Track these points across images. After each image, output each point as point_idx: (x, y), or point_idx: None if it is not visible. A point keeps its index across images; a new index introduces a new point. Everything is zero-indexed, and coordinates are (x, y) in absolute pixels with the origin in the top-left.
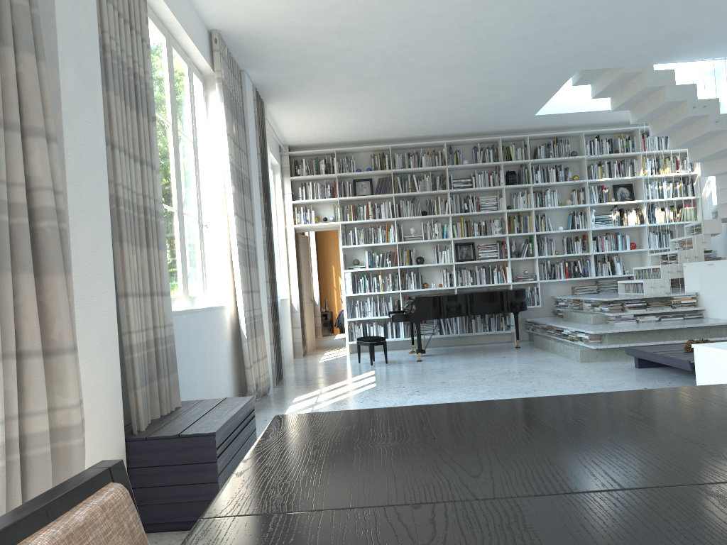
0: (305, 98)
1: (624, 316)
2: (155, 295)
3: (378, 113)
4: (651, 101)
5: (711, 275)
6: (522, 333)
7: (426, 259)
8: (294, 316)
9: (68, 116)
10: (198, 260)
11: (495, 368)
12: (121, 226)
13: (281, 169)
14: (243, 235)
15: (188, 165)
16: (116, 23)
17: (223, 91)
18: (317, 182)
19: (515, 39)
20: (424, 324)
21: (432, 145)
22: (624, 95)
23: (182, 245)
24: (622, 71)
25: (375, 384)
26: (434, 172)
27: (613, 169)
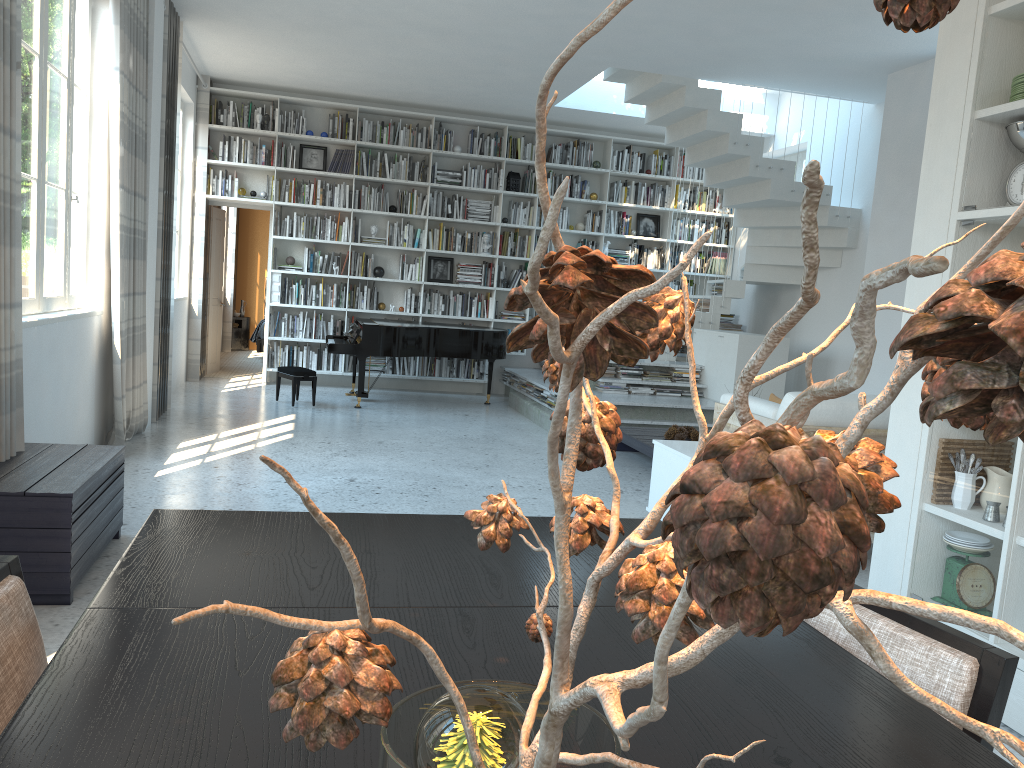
0: (242, 24)
1: (615, 384)
2: (1, 308)
3: (345, 64)
4: (690, 123)
5: (720, 349)
6: (498, 384)
7: (387, 271)
8: (192, 323)
9: None
10: (60, 246)
11: (450, 430)
12: None
13: (196, 111)
14: (130, 214)
15: (58, 113)
16: None
17: (120, 8)
18: (248, 137)
19: (533, 16)
20: (372, 358)
21: (417, 117)
22: (661, 108)
23: (40, 227)
24: (662, 80)
25: (292, 434)
26: (414, 155)
27: (640, 193)
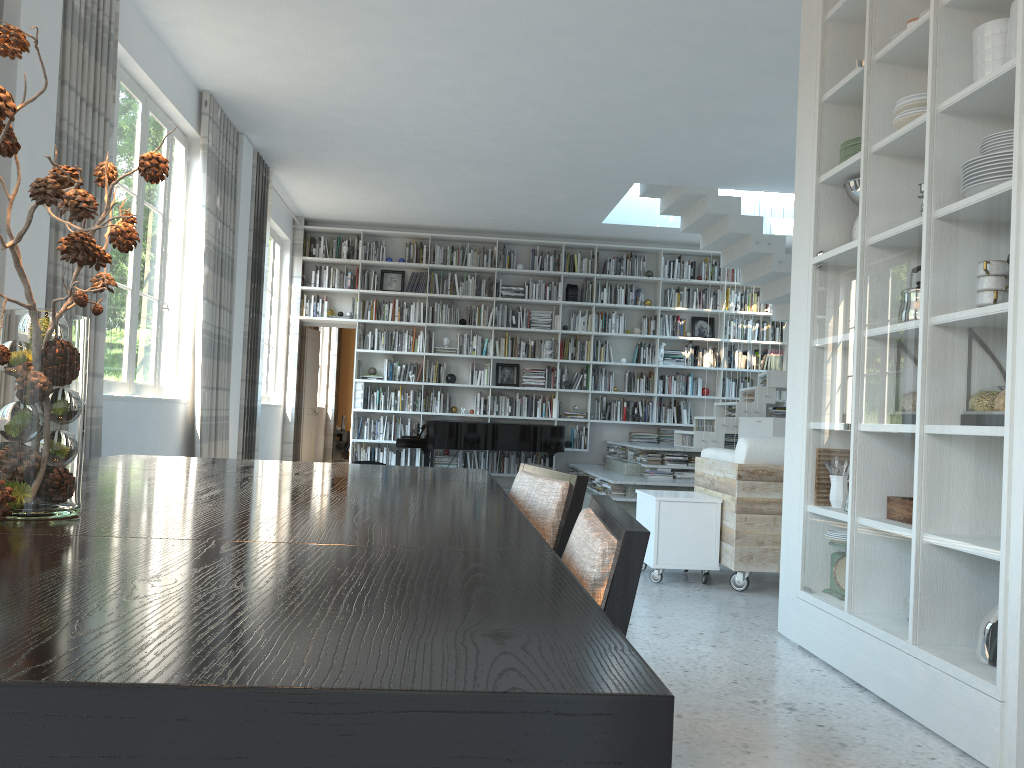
0: (320, 170)
1: (660, 470)
2: None
3: (411, 197)
4: (717, 228)
5: (759, 434)
6: None
7: (459, 378)
8: (286, 428)
9: (15, 204)
10: (152, 345)
11: None
12: (56, 305)
13: (292, 246)
14: (215, 323)
15: (153, 240)
16: (77, 108)
17: (208, 160)
18: (337, 266)
19: (552, 144)
20: (446, 456)
21: (483, 241)
22: (691, 217)
23: (133, 327)
24: (684, 191)
25: None
26: (481, 274)
27: (691, 297)
